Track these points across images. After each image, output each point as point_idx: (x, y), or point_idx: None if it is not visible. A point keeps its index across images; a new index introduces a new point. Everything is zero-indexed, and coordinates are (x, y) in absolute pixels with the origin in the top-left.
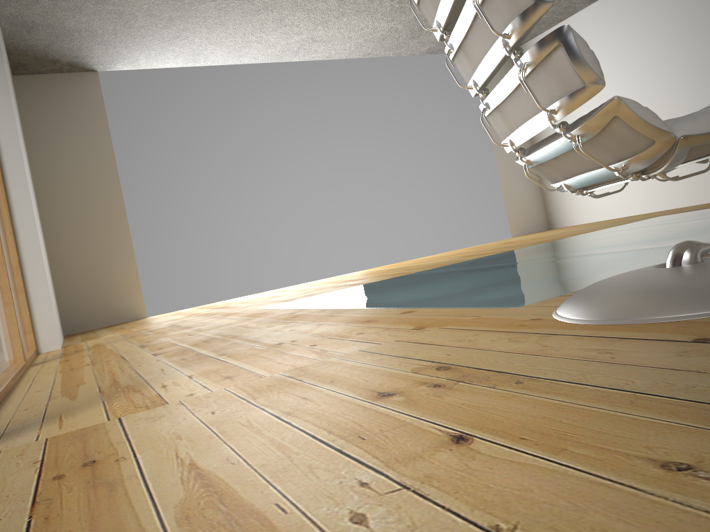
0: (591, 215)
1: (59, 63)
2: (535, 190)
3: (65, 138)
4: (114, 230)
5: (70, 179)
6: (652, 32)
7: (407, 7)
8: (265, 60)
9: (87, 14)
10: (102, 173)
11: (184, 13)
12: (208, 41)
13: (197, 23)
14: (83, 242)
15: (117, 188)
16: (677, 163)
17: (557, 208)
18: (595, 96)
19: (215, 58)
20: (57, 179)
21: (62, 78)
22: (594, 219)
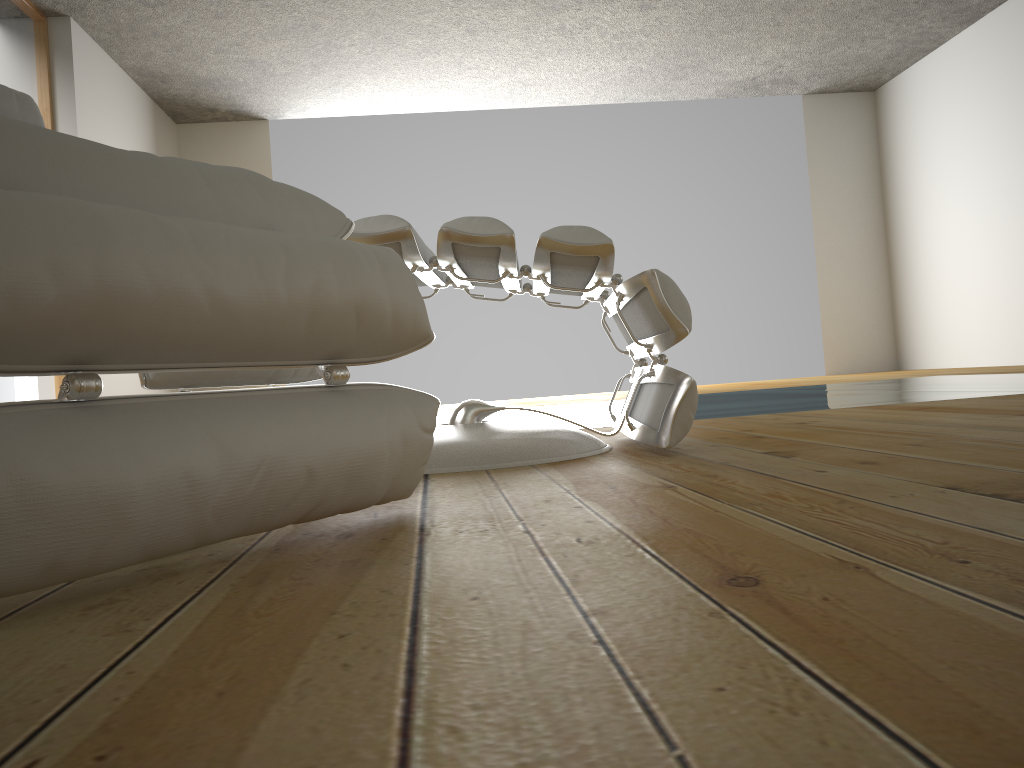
0: (946, 357)
1: (218, 112)
2: (881, 308)
3: None
4: None
5: None
6: None
7: (633, 42)
8: (475, 107)
9: (213, 63)
10: None
11: (325, 59)
12: (379, 87)
13: (351, 69)
14: None
15: None
16: None
17: (908, 338)
18: (962, 172)
19: (403, 105)
20: None
21: (228, 128)
22: (949, 364)
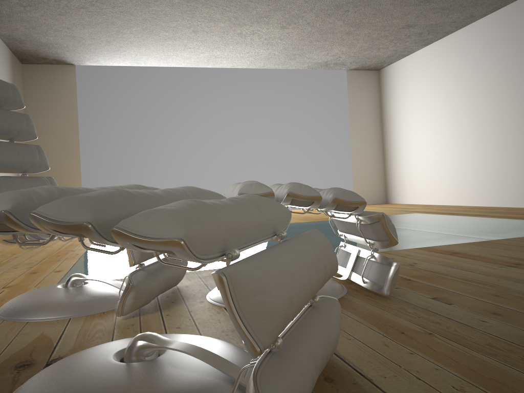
0: (410, 199)
1: (48, 59)
2: (379, 174)
3: (48, 105)
4: (70, 167)
5: (48, 131)
6: (456, 75)
7: (274, 42)
8: (188, 65)
9: (51, 36)
10: (68, 130)
11: (115, 38)
12: (140, 53)
13: (127, 44)
14: (50, 172)
15: (77, 140)
16: (7, 244)
17: (392, 189)
18: (420, 114)
19: (151, 62)
20: (40, 131)
21: (52, 68)
22: (411, 202)
